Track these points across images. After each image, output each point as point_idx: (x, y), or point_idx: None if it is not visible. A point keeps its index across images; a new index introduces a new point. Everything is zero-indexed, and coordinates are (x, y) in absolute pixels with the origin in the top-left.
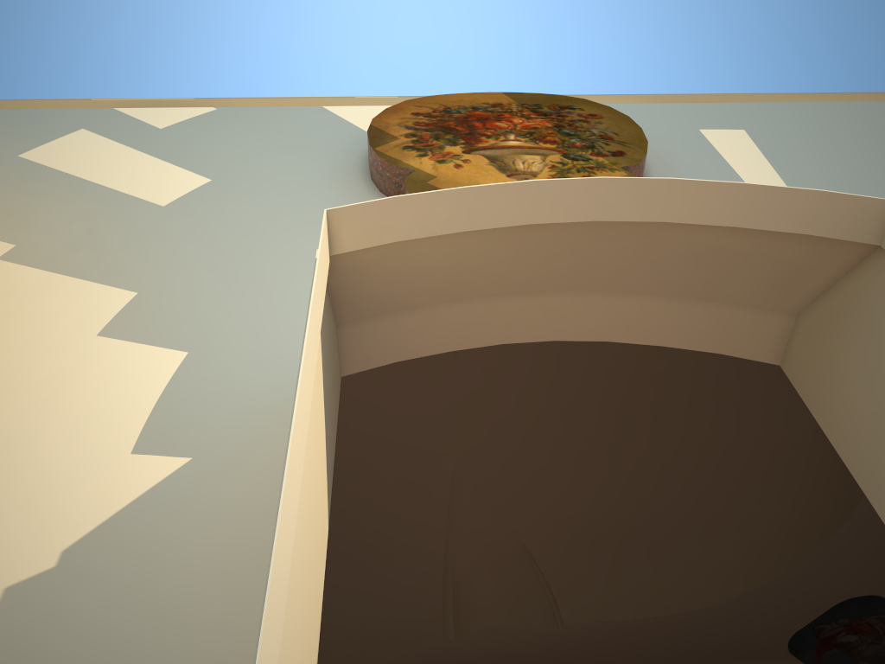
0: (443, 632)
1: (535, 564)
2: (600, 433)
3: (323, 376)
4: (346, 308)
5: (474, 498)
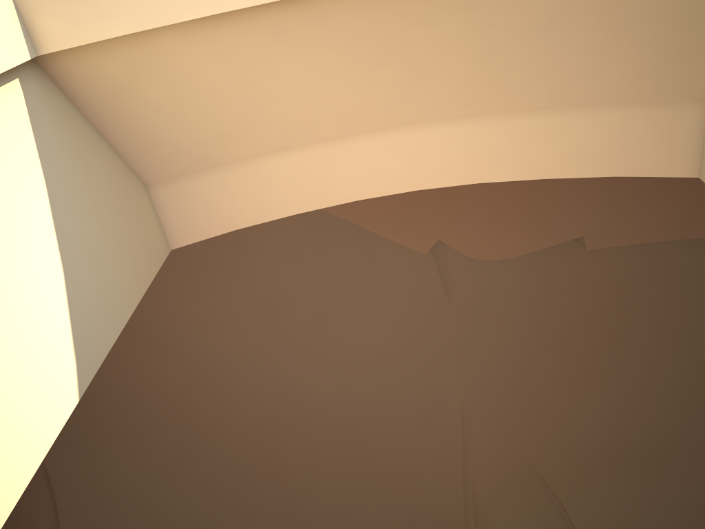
0: None
1: (548, 487)
2: (595, 361)
3: (57, 211)
4: (141, 159)
5: (485, 429)
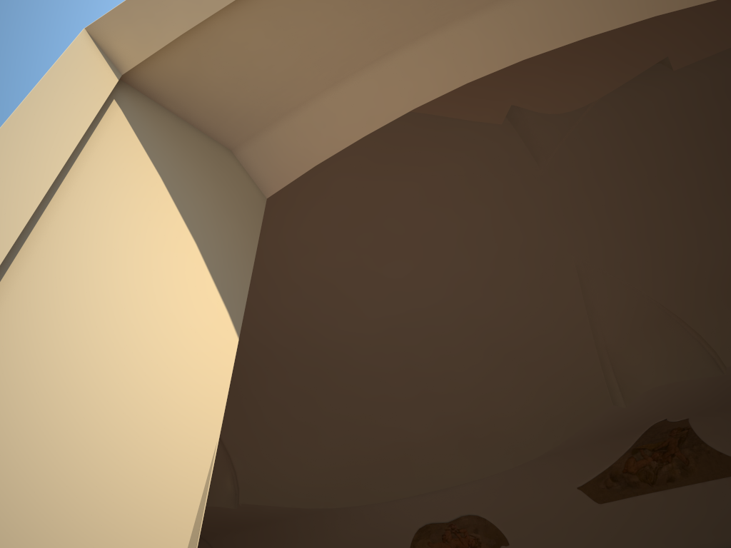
0: (613, 401)
1: (682, 322)
2: (709, 185)
3: (175, 197)
4: (221, 129)
5: (604, 281)
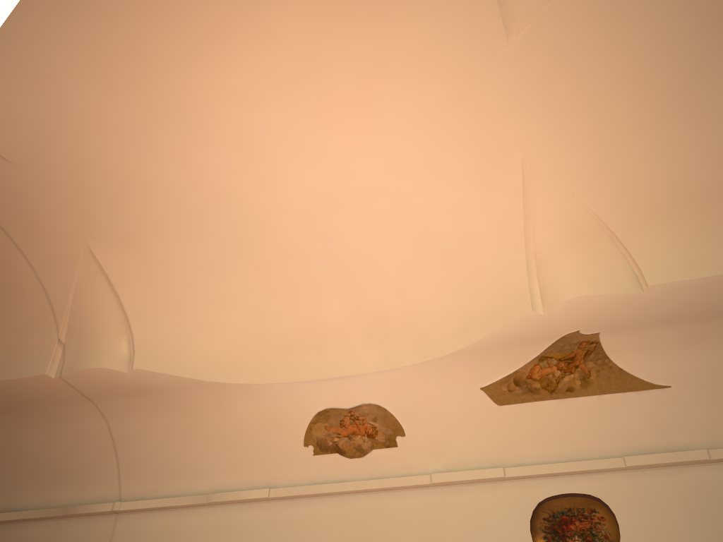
0: (532, 307)
1: (614, 237)
2: (673, 95)
3: None
4: None
5: (547, 184)
